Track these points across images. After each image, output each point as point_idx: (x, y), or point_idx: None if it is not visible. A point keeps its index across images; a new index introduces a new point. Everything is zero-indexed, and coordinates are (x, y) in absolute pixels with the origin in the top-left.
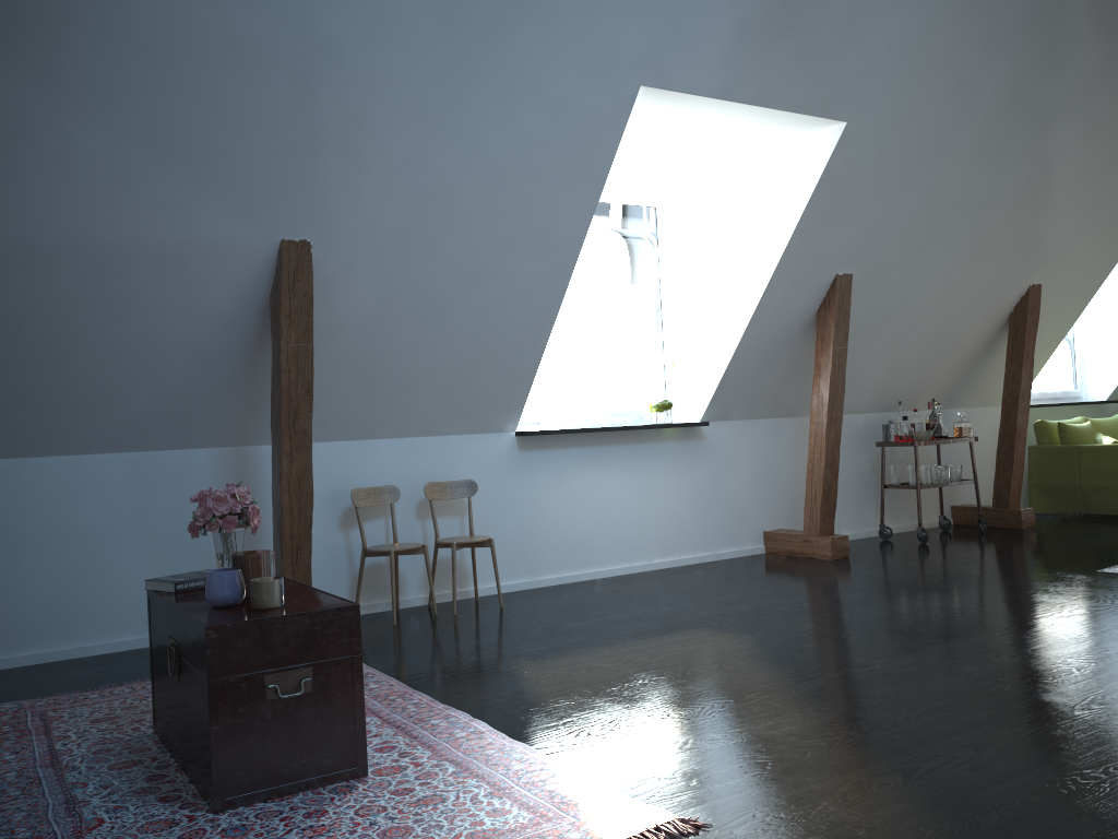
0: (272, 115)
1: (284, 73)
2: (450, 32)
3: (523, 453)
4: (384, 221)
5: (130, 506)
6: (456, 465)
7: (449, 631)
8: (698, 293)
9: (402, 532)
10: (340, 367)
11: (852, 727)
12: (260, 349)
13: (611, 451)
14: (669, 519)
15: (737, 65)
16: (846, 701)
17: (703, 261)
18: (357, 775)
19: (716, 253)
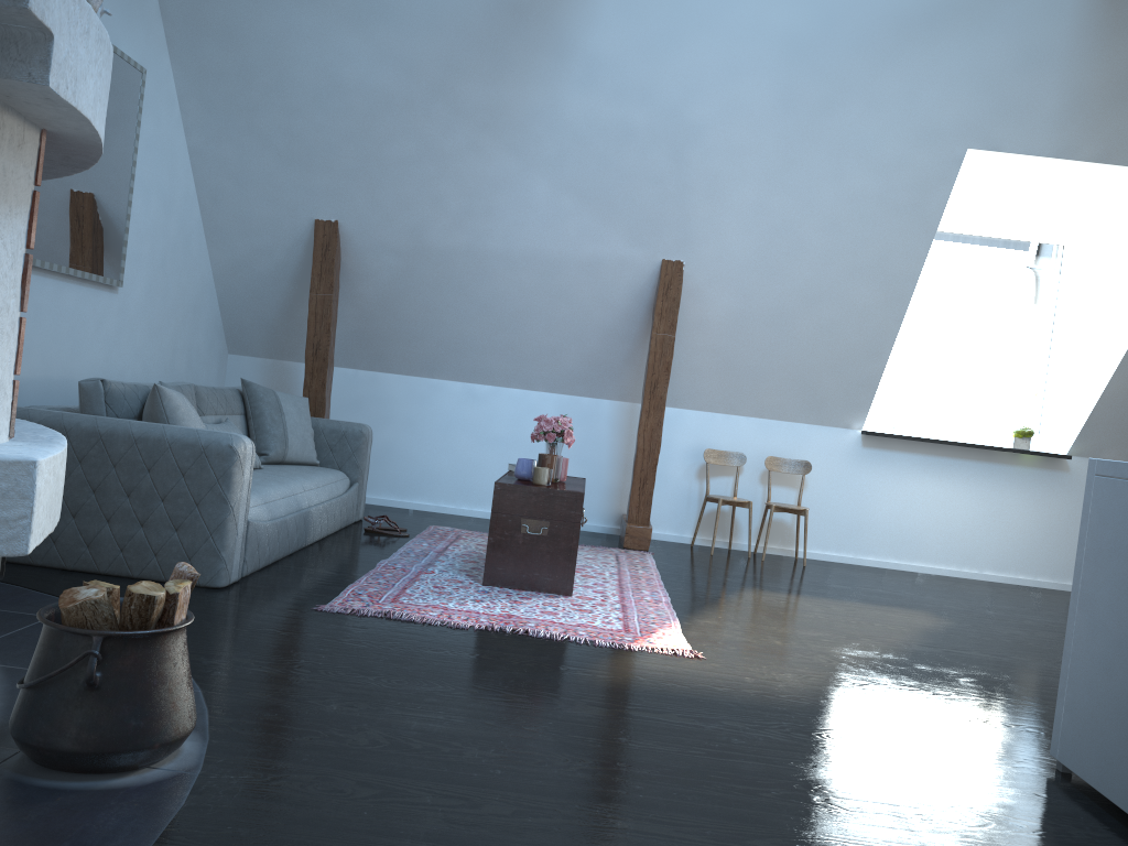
0: (655, 175)
1: (663, 147)
2: (787, 114)
3: (865, 450)
4: (739, 250)
5: None
6: (802, 448)
7: (739, 566)
8: (1085, 331)
9: (745, 491)
10: (706, 355)
11: (897, 666)
12: (647, 334)
13: (957, 464)
14: (1011, 539)
15: (1074, 128)
16: (927, 660)
17: (1095, 301)
18: (565, 593)
19: (1105, 295)
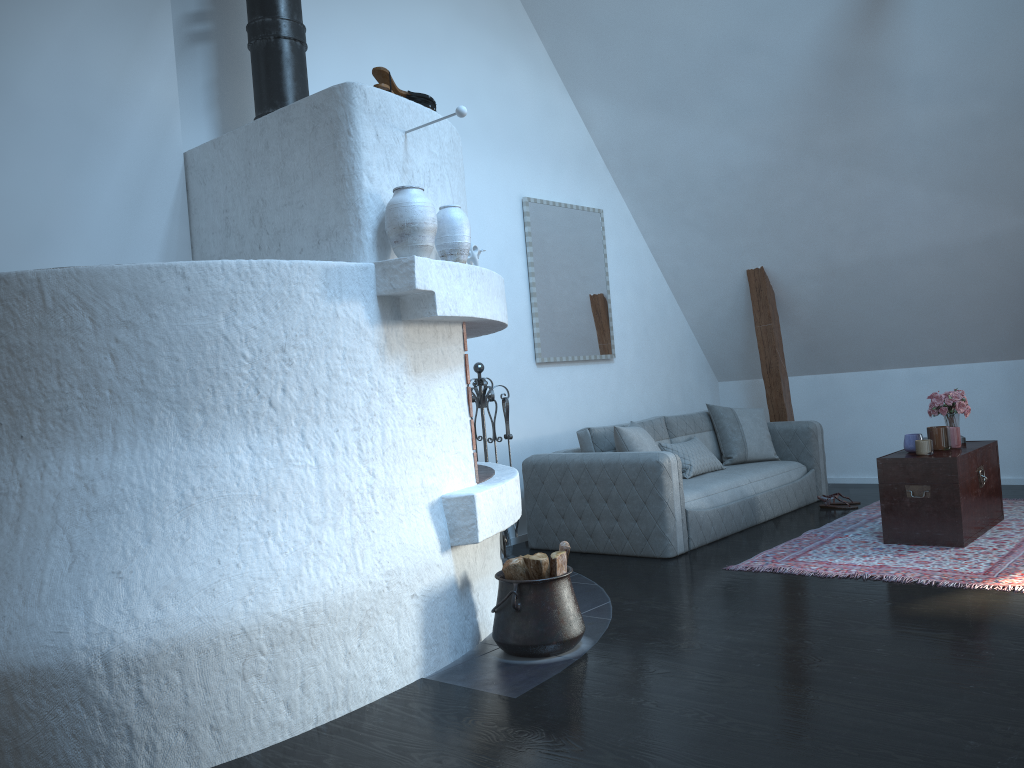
0: (1020, 149)
1: (1018, 124)
2: None
3: None
4: None
5: (1005, 395)
6: None
7: None
8: None
9: None
10: None
11: None
12: None
13: None
14: None
15: None
16: None
17: None
18: (957, 545)
19: None
